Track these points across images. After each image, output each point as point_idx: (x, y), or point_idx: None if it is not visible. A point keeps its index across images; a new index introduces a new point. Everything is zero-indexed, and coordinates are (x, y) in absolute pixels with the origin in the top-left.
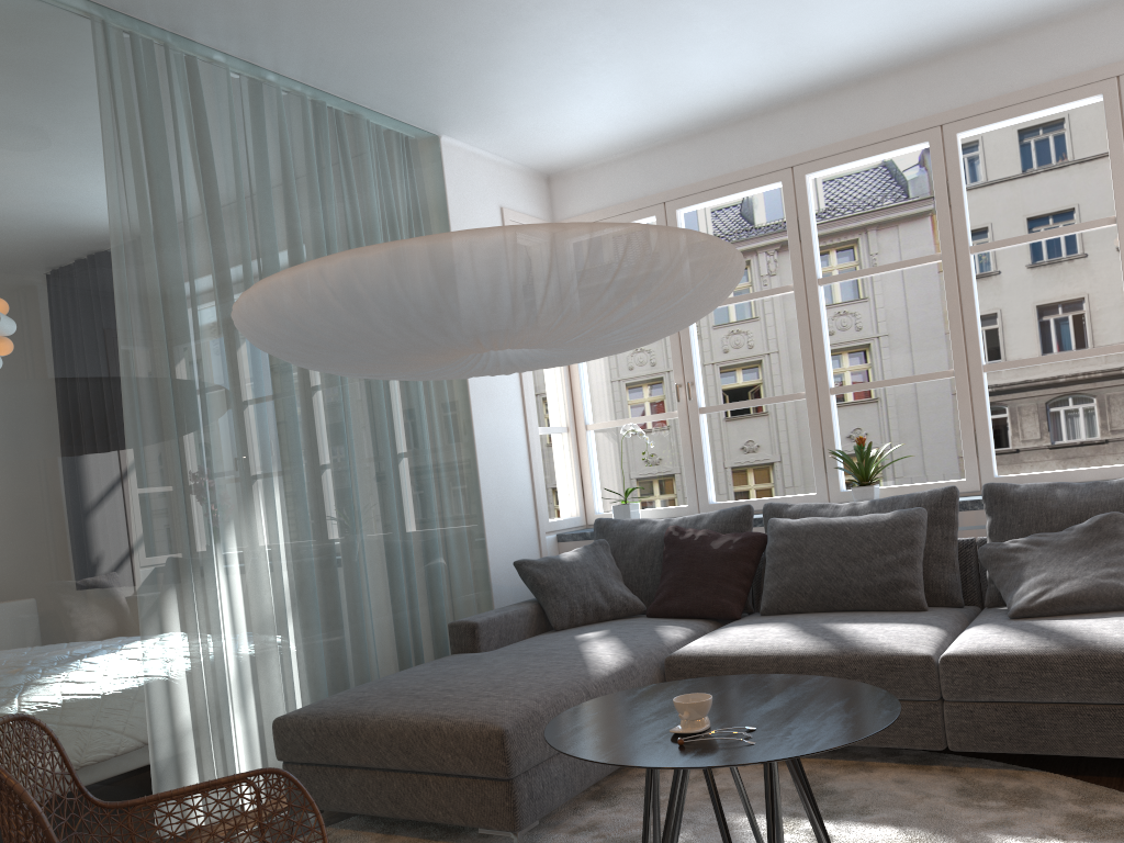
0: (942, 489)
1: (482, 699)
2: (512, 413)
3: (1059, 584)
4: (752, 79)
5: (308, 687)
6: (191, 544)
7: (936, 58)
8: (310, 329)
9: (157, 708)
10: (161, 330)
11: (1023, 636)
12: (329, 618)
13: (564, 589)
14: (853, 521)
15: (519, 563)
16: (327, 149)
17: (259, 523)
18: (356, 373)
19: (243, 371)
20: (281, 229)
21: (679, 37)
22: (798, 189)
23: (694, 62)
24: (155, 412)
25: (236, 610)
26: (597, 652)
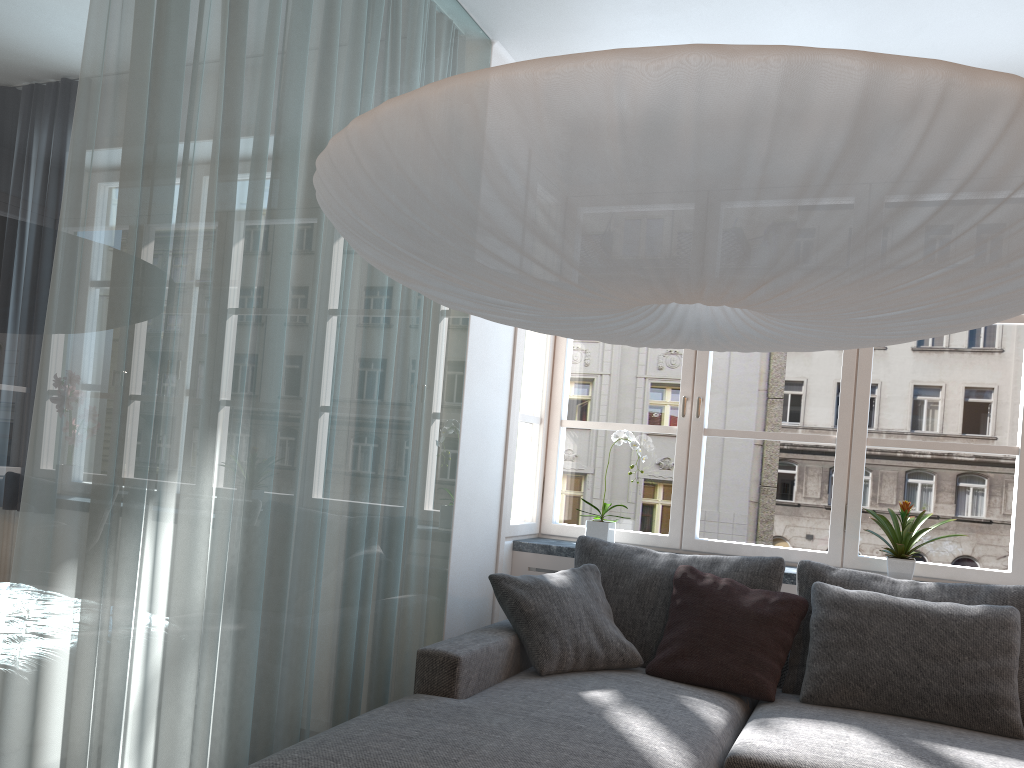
0: None
1: None
2: (499, 390)
3: None
4: None
5: (232, 724)
6: (118, 500)
7: None
8: (510, 192)
9: (15, 759)
10: (141, 166)
11: None
12: (275, 626)
13: (555, 624)
14: (930, 608)
15: (498, 578)
16: (385, 2)
17: (215, 480)
18: (474, 295)
19: (236, 259)
20: (317, 82)
21: None
22: None
23: (834, 26)
24: (107, 286)
25: (161, 607)
26: (642, 737)
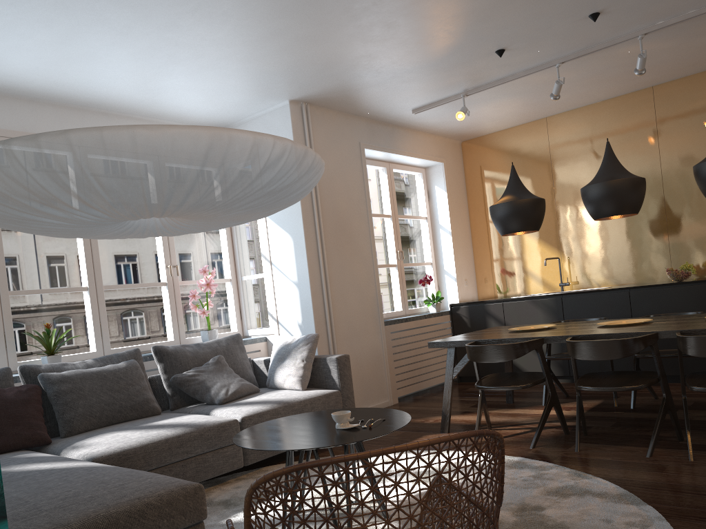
0: (133, 349)
1: (128, 485)
2: None
3: (229, 386)
4: None
5: None
6: None
7: (76, 108)
8: (211, 174)
9: None
10: None
11: (253, 405)
12: None
13: None
14: (105, 369)
15: None
16: None
17: None
18: (88, 210)
19: None
20: None
21: (22, 29)
22: None
23: None
24: None
25: None
26: (58, 466)
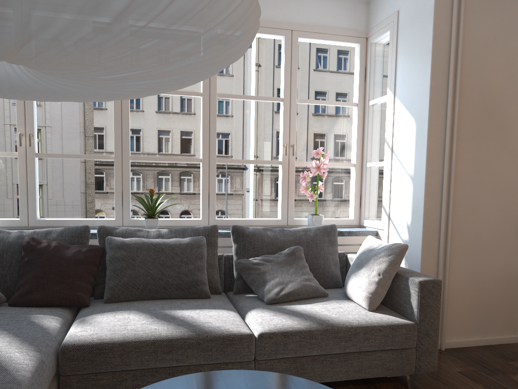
0: (210, 226)
1: None
2: None
3: (287, 284)
4: None
5: None
6: None
7: None
8: None
9: None
10: None
11: (290, 317)
12: None
13: None
14: (166, 242)
15: None
16: None
17: None
18: None
19: None
20: None
21: None
22: None
23: None
24: None
25: None
26: (2, 350)
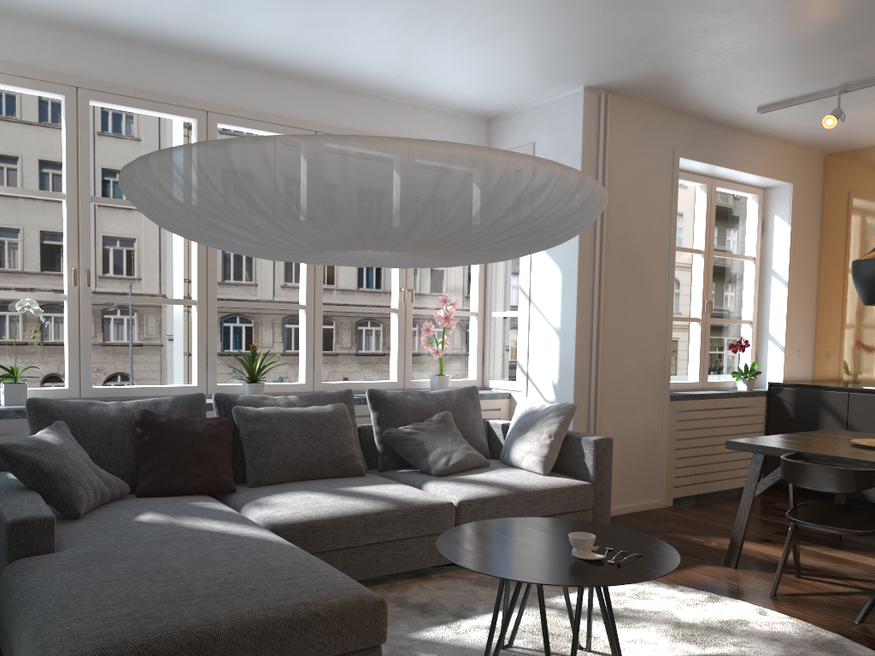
0: (344, 390)
1: (297, 582)
2: None
3: (452, 454)
4: (227, 33)
5: None
6: None
7: (318, 84)
8: (443, 206)
9: None
10: None
11: (476, 485)
12: None
13: (74, 474)
14: (308, 411)
15: (5, 447)
16: None
17: None
18: (286, 237)
19: None
20: None
21: None
22: (211, 132)
23: (230, 2)
24: None
25: None
26: (232, 530)
